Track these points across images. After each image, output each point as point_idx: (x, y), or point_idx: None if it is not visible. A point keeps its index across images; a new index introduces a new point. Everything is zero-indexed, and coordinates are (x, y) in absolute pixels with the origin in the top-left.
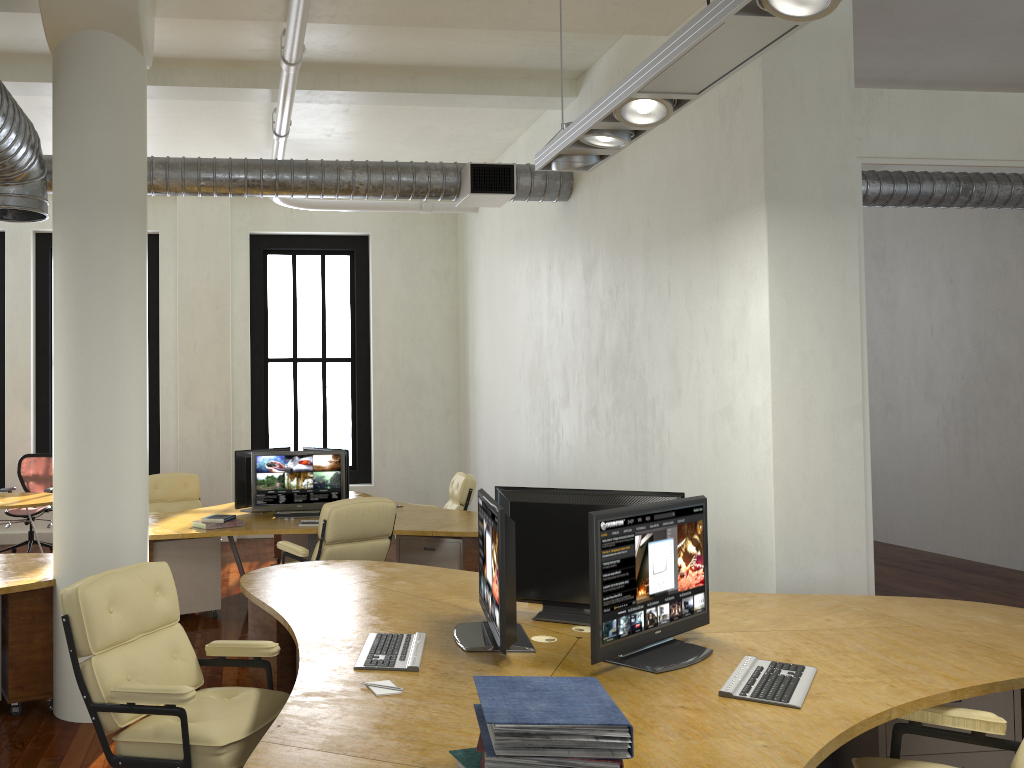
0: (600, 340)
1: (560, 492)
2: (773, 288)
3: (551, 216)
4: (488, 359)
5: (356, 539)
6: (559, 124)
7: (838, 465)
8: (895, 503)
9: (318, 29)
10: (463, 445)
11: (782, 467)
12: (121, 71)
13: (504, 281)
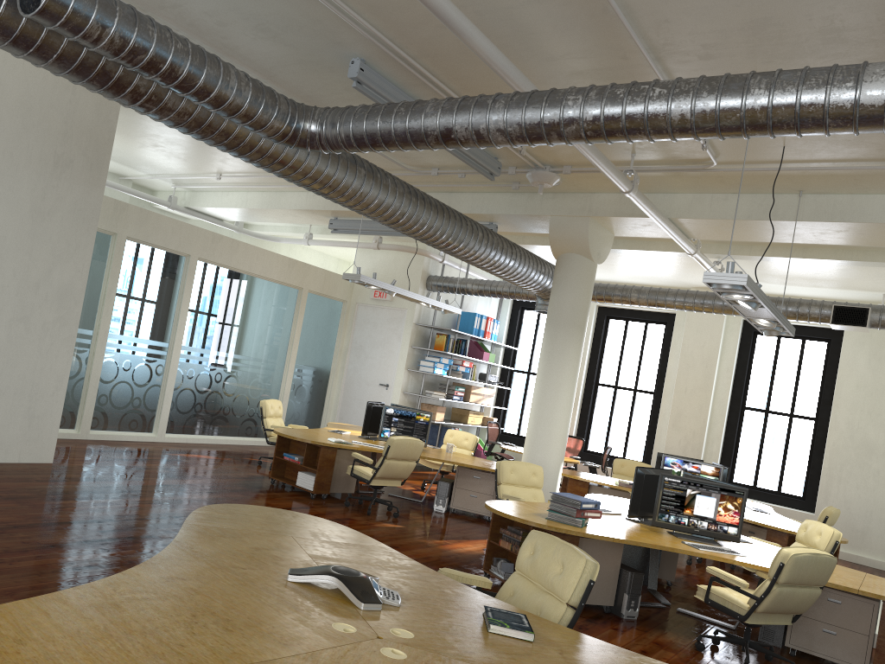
0: None
1: (705, 478)
2: None
3: None
4: None
5: None
6: None
7: None
8: None
9: None
10: None
11: None
12: (580, 270)
13: None
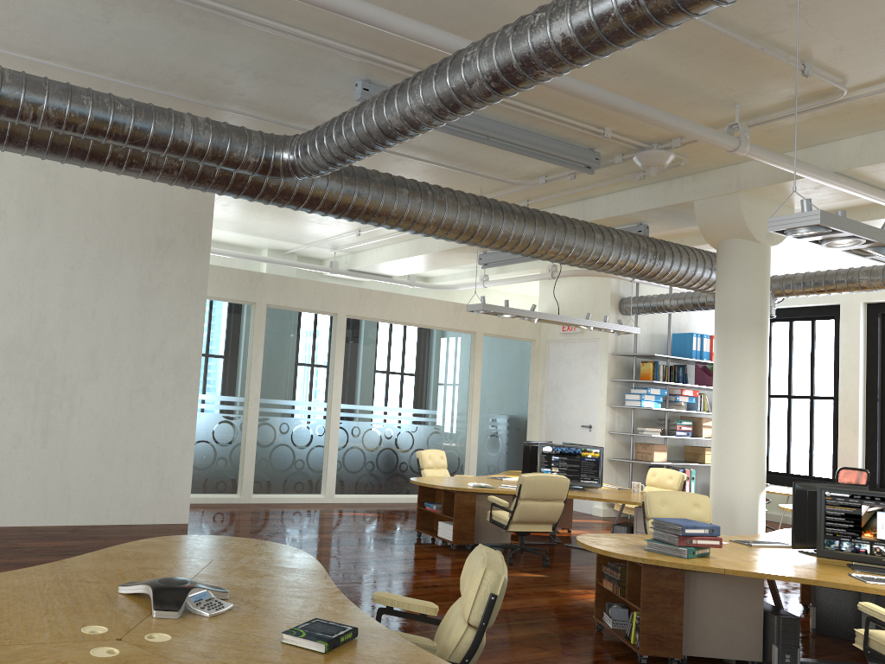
0: None
1: None
2: None
3: None
4: None
5: None
6: None
7: None
8: None
9: None
10: None
11: None
12: (744, 256)
13: None
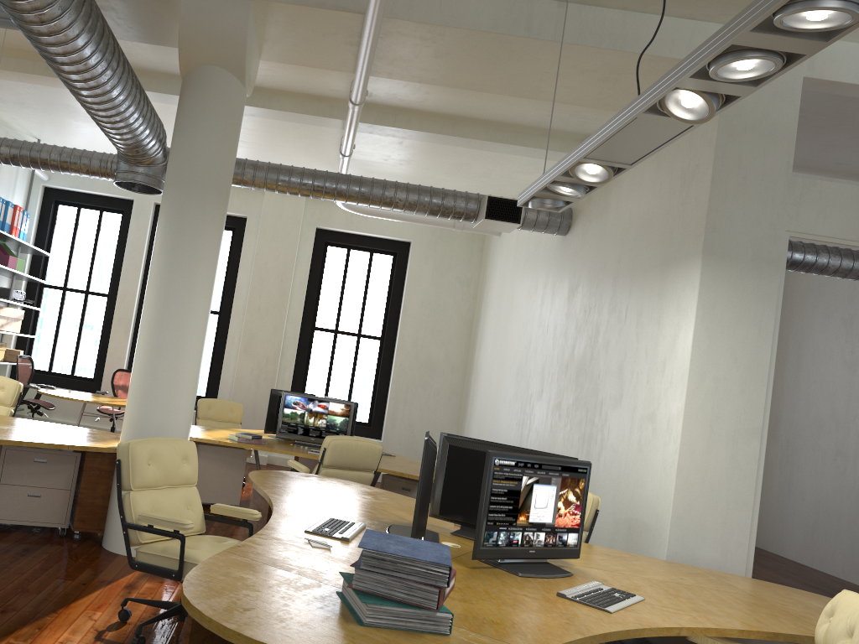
0: (571, 349)
1: (487, 444)
2: (698, 323)
3: (552, 246)
4: (489, 354)
5: (347, 468)
6: None
7: (733, 472)
8: (832, 537)
9: (382, 80)
10: (460, 422)
11: (685, 465)
12: (227, 96)
13: (510, 293)
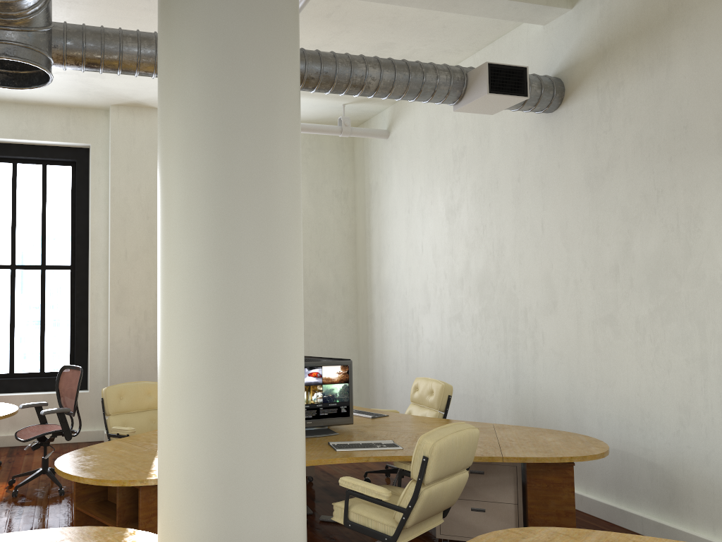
0: (622, 246)
1: None
2: None
3: (520, 130)
4: (405, 269)
5: (447, 476)
6: (536, 40)
7: None
8: None
9: None
10: (363, 346)
11: None
12: None
13: (433, 197)
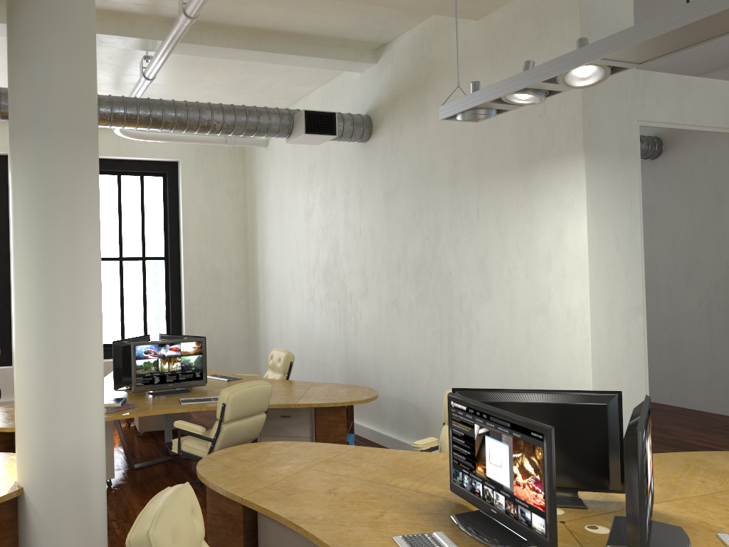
0: (402, 249)
1: (512, 392)
2: (589, 217)
3: (348, 153)
4: (279, 259)
5: (244, 416)
6: (357, 83)
7: (629, 348)
8: None
9: None
10: (252, 322)
11: (596, 352)
12: (80, 8)
13: (296, 200)
